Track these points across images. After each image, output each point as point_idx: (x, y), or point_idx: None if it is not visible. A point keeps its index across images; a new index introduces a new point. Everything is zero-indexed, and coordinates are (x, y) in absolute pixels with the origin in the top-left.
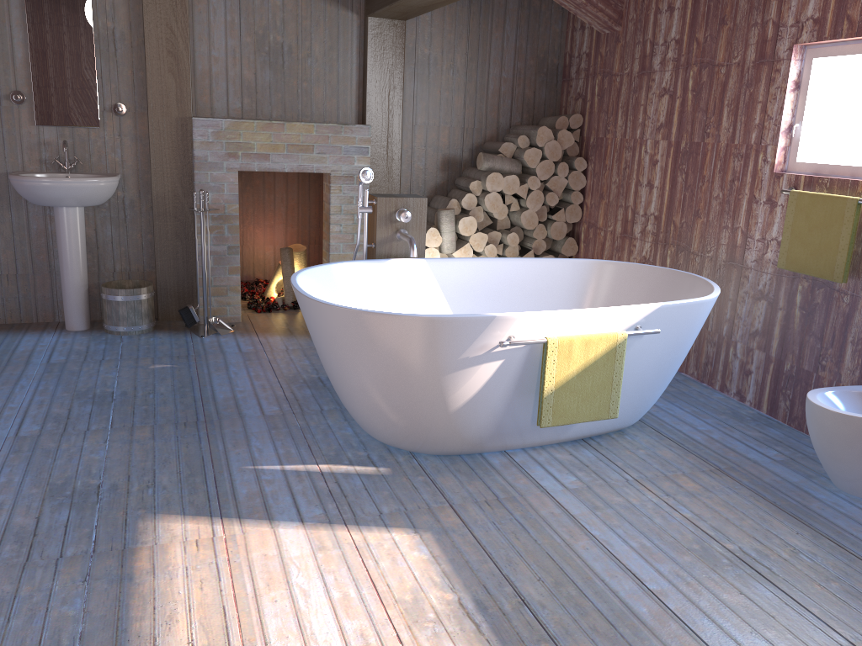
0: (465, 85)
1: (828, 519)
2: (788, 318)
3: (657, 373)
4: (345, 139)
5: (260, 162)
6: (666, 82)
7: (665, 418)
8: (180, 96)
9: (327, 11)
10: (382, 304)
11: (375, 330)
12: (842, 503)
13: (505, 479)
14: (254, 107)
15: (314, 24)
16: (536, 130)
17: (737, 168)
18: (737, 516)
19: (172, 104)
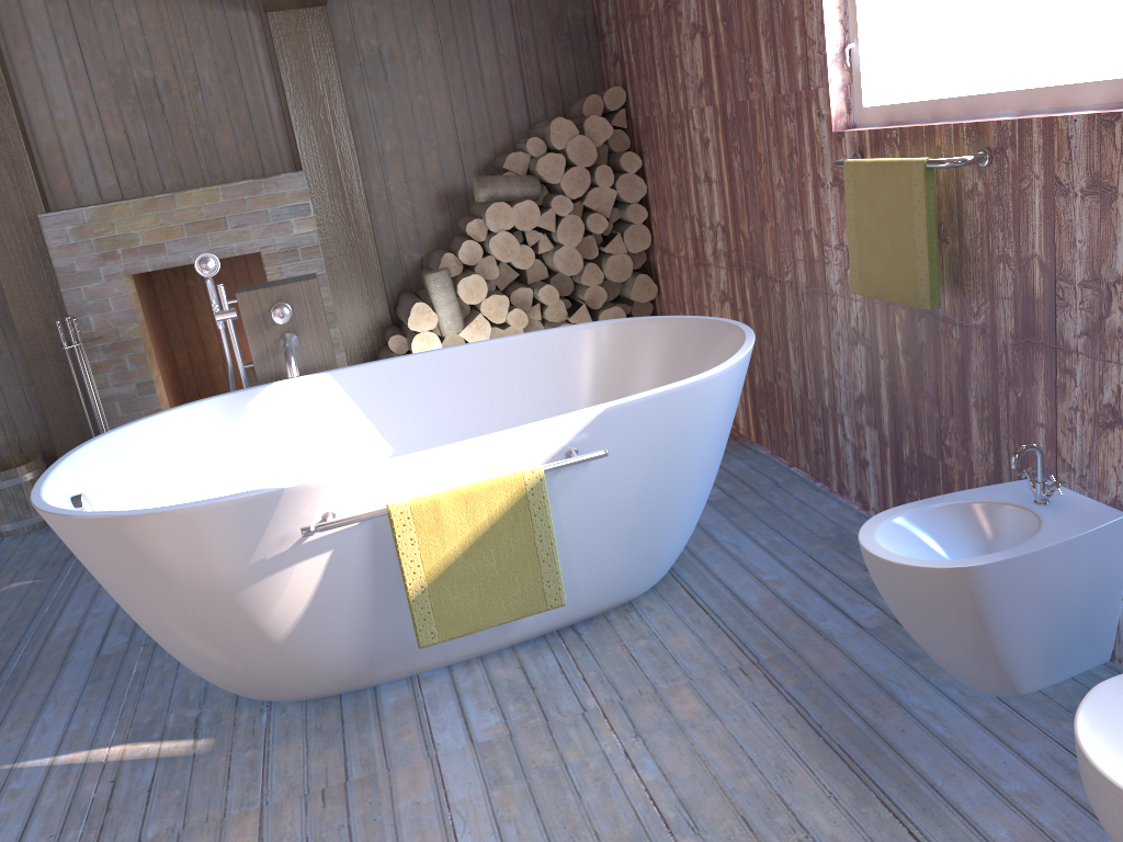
0: (445, 79)
1: (903, 753)
2: (893, 371)
3: (648, 512)
4: (270, 198)
5: (153, 258)
6: (693, 13)
7: (718, 565)
8: (20, 187)
9: (208, 18)
10: (271, 454)
11: (105, 542)
12: (945, 711)
13: (384, 736)
14: (137, 179)
15: (194, 42)
16: (549, 126)
17: (792, 134)
18: (738, 767)
19: (11, 202)
